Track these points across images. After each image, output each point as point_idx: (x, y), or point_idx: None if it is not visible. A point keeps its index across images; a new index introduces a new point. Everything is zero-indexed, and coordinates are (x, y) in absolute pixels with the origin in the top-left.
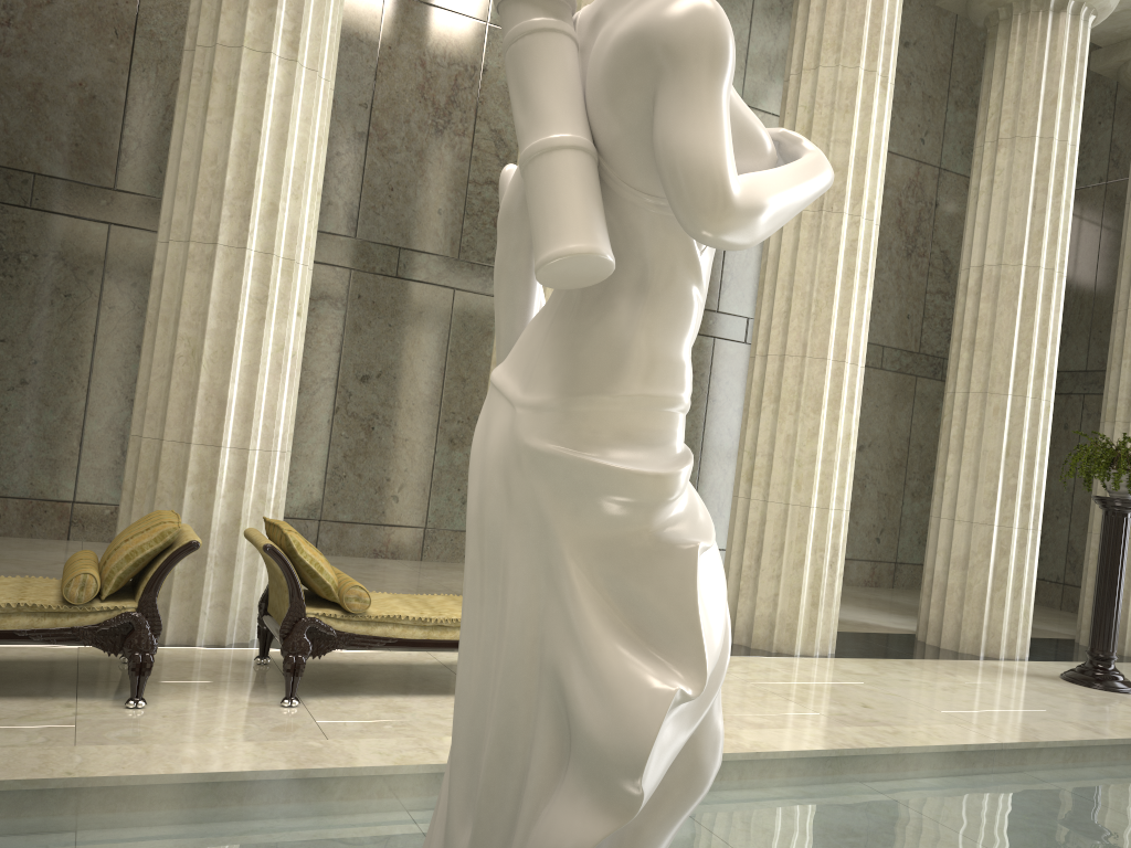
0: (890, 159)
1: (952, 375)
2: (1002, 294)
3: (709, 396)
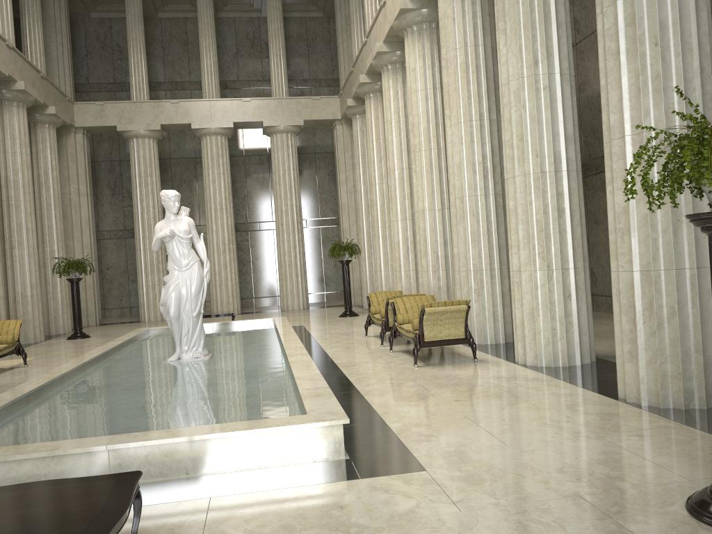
0: None
1: None
2: None
3: None
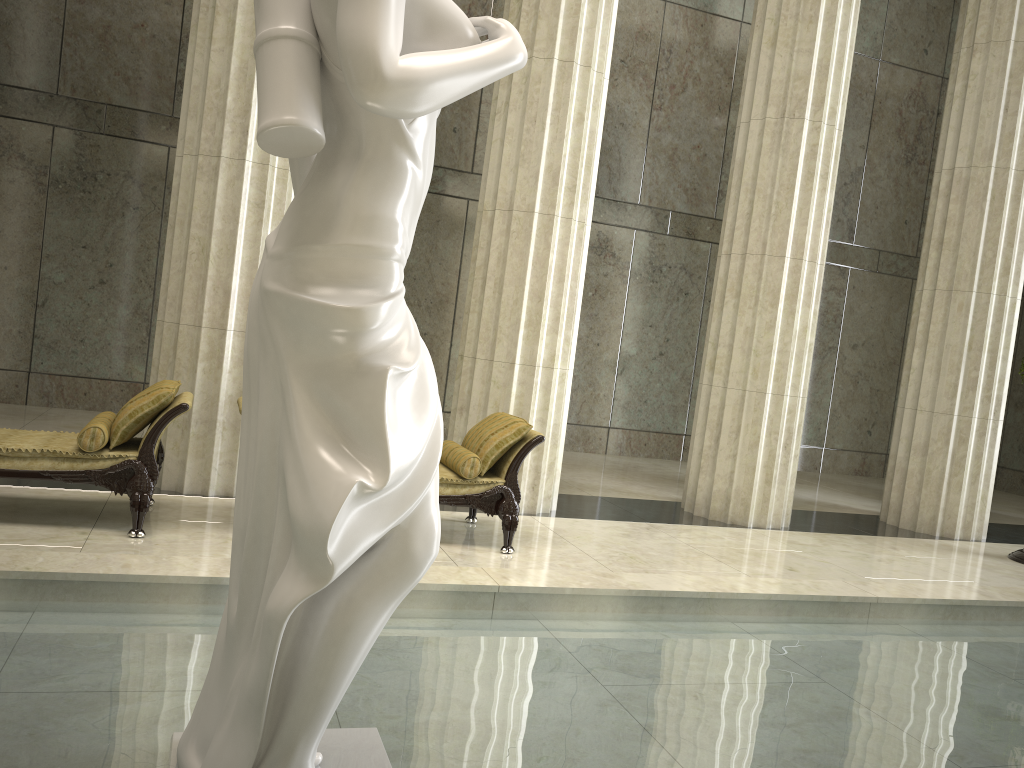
0: (892, 70)
1: (922, 274)
2: (971, 195)
3: (706, 297)
